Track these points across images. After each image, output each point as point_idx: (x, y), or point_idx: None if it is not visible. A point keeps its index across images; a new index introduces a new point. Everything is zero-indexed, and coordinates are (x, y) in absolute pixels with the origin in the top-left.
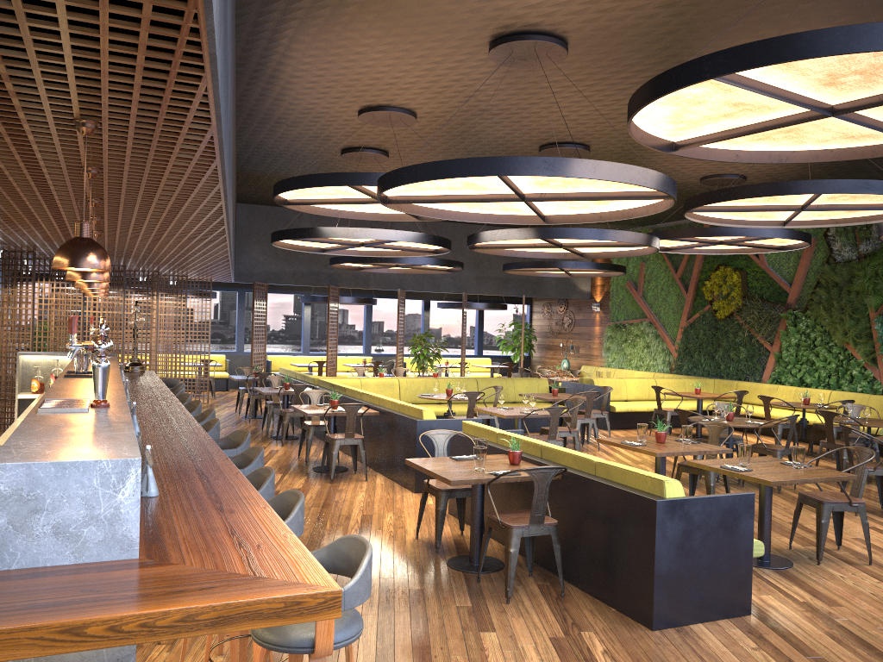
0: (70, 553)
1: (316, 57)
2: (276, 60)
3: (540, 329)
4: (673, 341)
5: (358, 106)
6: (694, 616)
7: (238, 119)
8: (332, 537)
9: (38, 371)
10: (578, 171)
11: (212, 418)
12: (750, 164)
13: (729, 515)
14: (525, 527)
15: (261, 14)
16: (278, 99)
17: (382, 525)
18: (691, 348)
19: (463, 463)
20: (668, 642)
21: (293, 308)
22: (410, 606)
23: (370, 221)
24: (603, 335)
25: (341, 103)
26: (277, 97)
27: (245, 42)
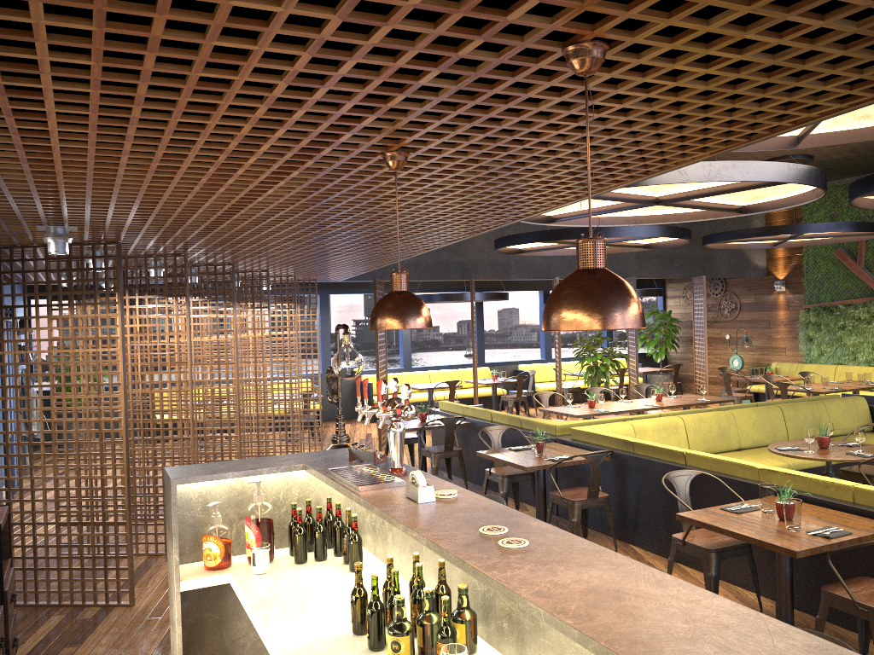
0: None
1: None
2: None
3: (680, 318)
4: None
5: None
6: None
7: None
8: None
9: (216, 515)
10: None
11: None
12: None
13: None
14: None
15: None
16: None
17: None
18: None
19: None
20: None
21: (364, 310)
22: None
23: None
24: (793, 322)
25: None
26: None
27: None
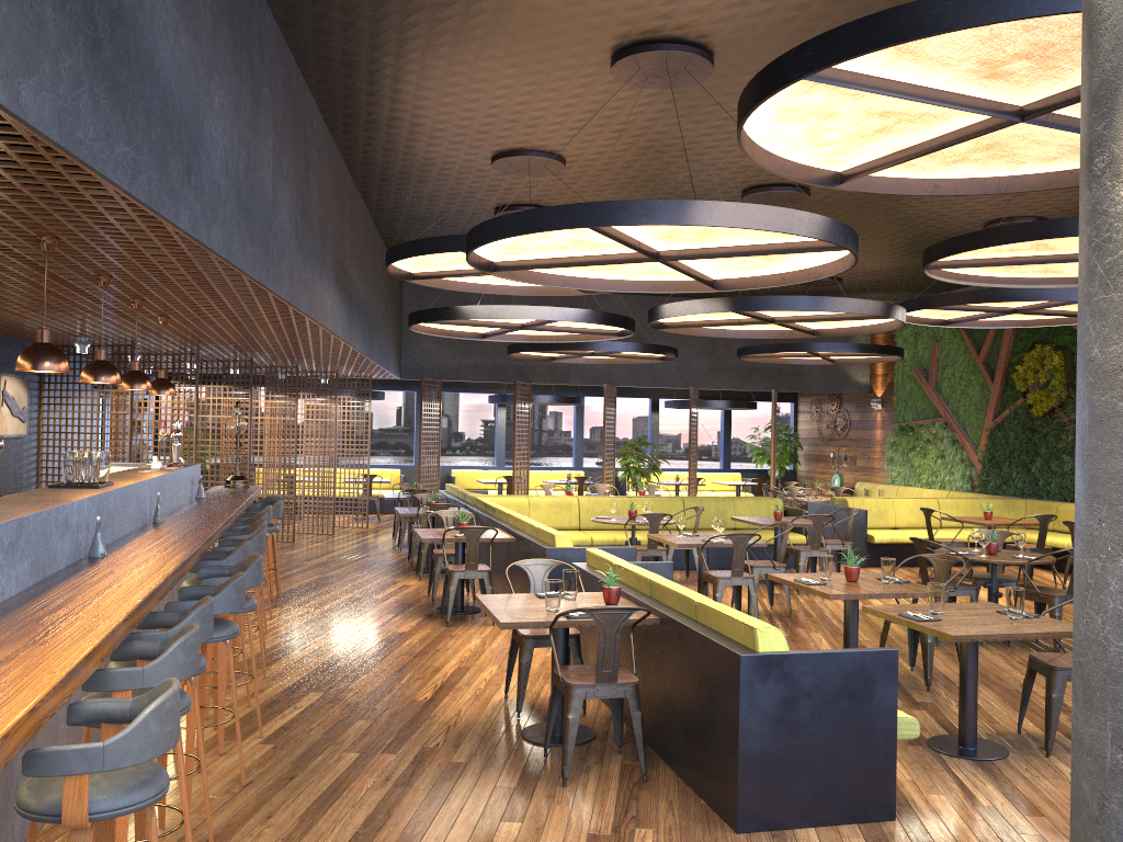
0: None
1: (407, 93)
2: (363, 101)
3: (807, 435)
4: (977, 448)
5: (487, 152)
6: (803, 817)
7: (354, 177)
8: (400, 693)
9: None
10: (688, 216)
11: (258, 541)
12: (1045, 201)
13: (856, 679)
14: (590, 686)
15: (318, 44)
16: (389, 149)
17: (474, 680)
18: (998, 458)
19: (544, 601)
20: None
21: (493, 411)
22: (436, 783)
23: (570, 298)
24: (886, 441)
25: (465, 150)
26: (386, 147)
27: (316, 81)
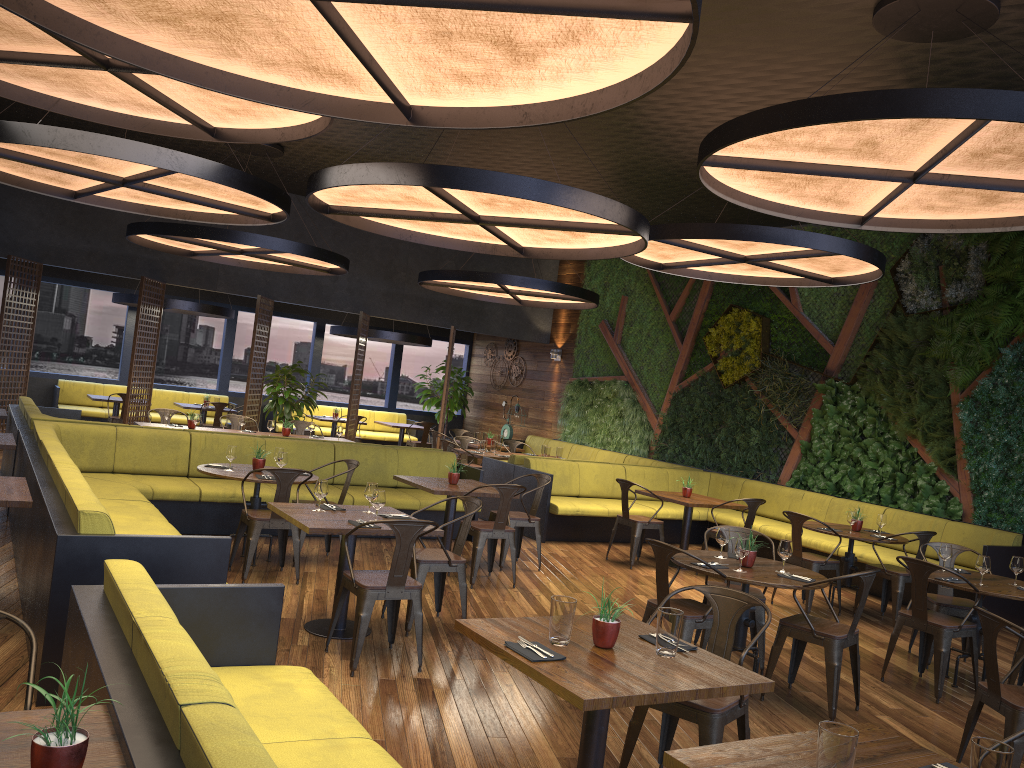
0: None
1: None
2: None
3: (479, 380)
4: (657, 412)
5: None
6: None
7: None
8: None
9: None
10: None
11: None
12: None
13: None
14: None
15: None
16: None
17: None
18: (681, 424)
19: None
20: None
21: None
22: None
23: None
24: (561, 395)
25: None
26: None
27: None
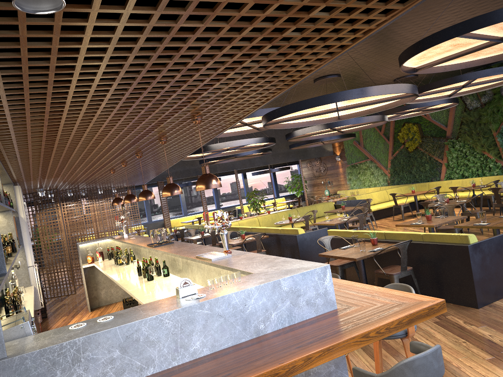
0: (313, 312)
1: None
2: None
3: (307, 176)
4: (386, 168)
5: None
6: (494, 298)
7: None
8: None
9: (89, 251)
10: (377, 92)
11: None
12: None
13: (499, 246)
14: (399, 273)
15: None
16: None
17: None
18: (397, 170)
19: (349, 249)
20: (490, 312)
21: None
22: None
23: None
24: (345, 172)
25: None
26: None
27: None
